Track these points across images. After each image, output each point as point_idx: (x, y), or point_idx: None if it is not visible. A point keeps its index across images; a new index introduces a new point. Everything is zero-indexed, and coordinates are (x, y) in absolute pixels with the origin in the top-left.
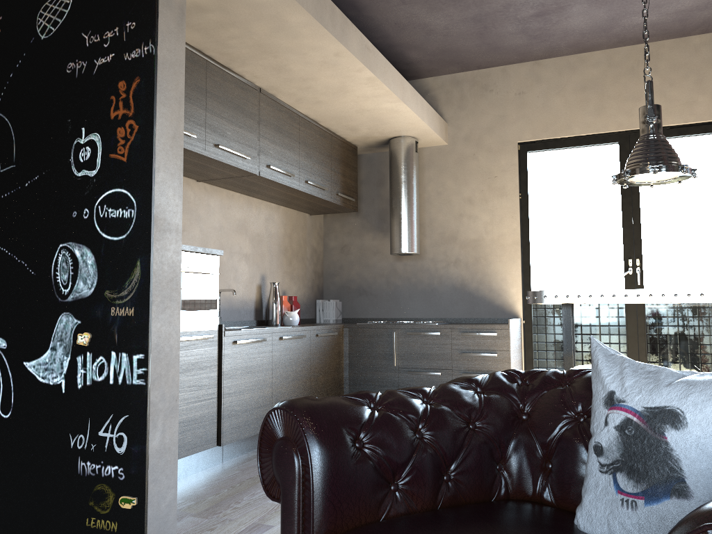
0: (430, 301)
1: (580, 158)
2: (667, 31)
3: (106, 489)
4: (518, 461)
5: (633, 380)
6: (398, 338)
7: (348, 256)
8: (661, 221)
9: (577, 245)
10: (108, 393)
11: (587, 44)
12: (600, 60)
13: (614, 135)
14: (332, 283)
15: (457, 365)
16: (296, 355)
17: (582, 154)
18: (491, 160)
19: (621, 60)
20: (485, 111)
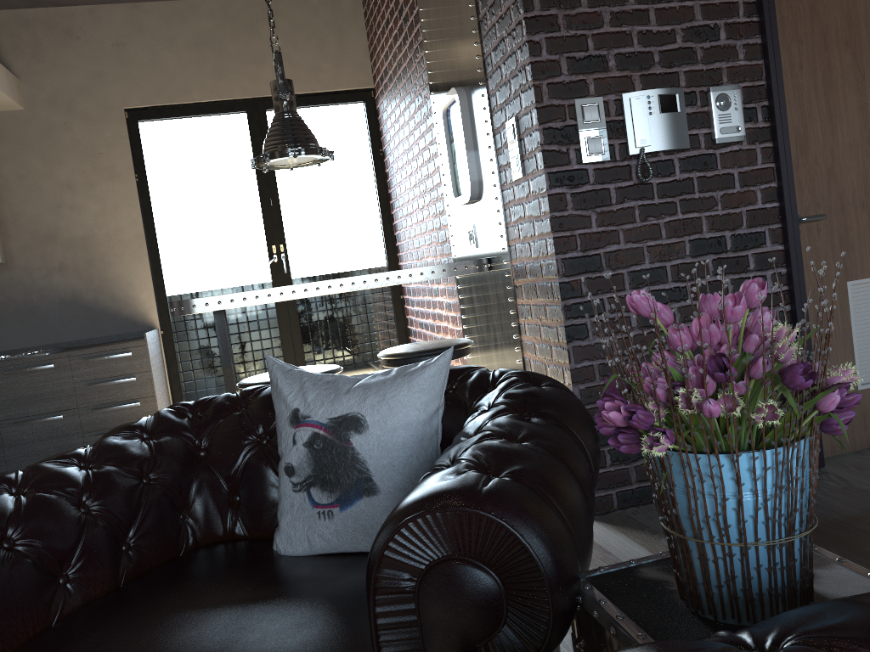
0: (31, 324)
1: (200, 124)
2: None
3: None
4: (203, 503)
5: (314, 394)
6: None
7: None
8: (297, 196)
9: (209, 229)
10: None
11: None
12: (214, 10)
13: (240, 103)
14: None
15: (84, 401)
16: None
17: (201, 119)
18: (91, 132)
19: (238, 13)
20: (74, 65)
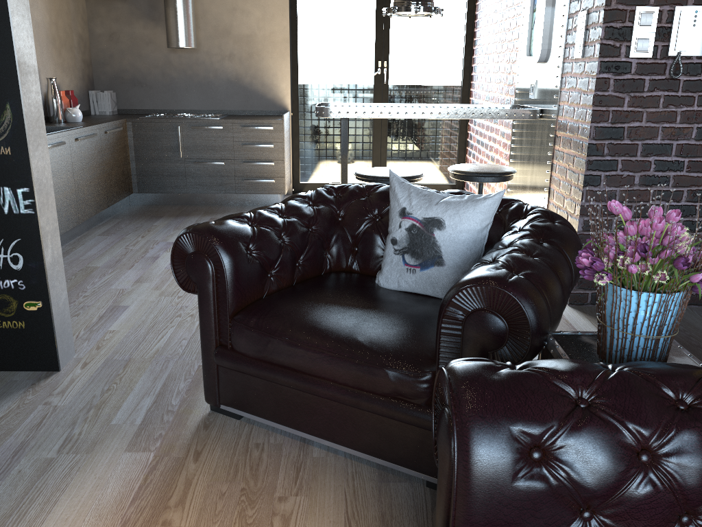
0: (207, 94)
1: None
2: None
3: (8, 298)
4: (337, 248)
5: (416, 201)
6: (183, 132)
7: (118, 45)
8: None
9: (327, 30)
10: None
11: None
12: None
13: None
14: (102, 73)
15: (238, 155)
16: (91, 154)
17: None
18: None
19: None
20: None
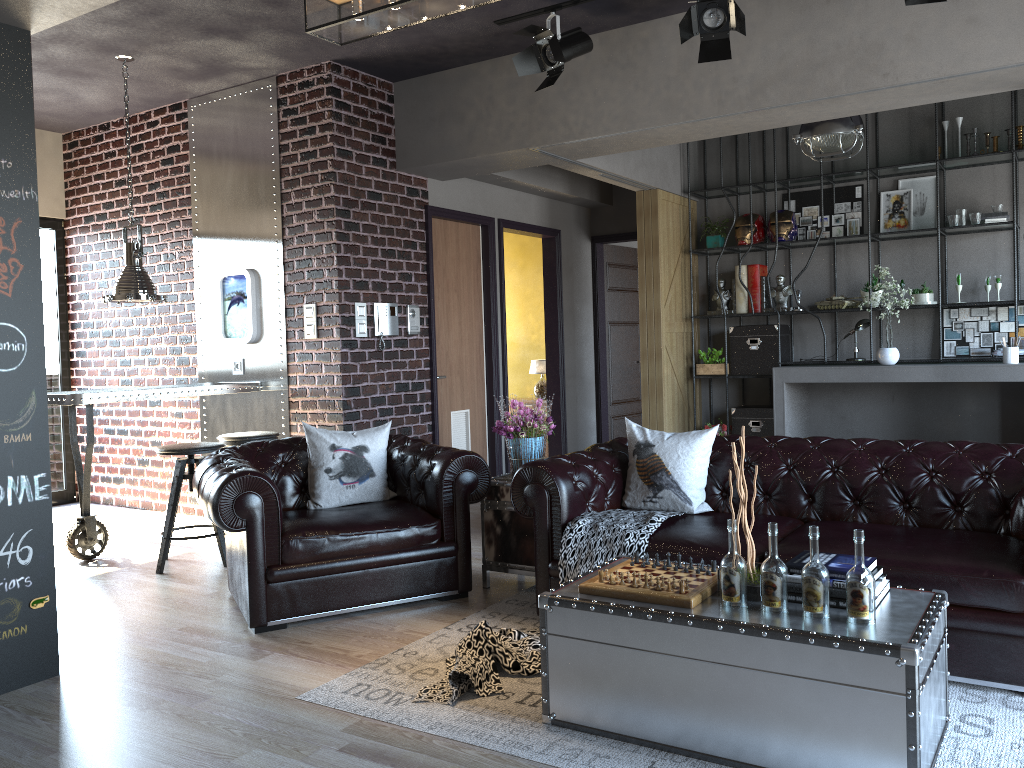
0: None
1: None
2: None
3: (12, 601)
4: None
5: (339, 437)
6: None
7: None
8: None
9: None
10: (8, 515)
11: None
12: None
13: None
14: None
15: None
16: None
17: None
18: None
19: None
20: None
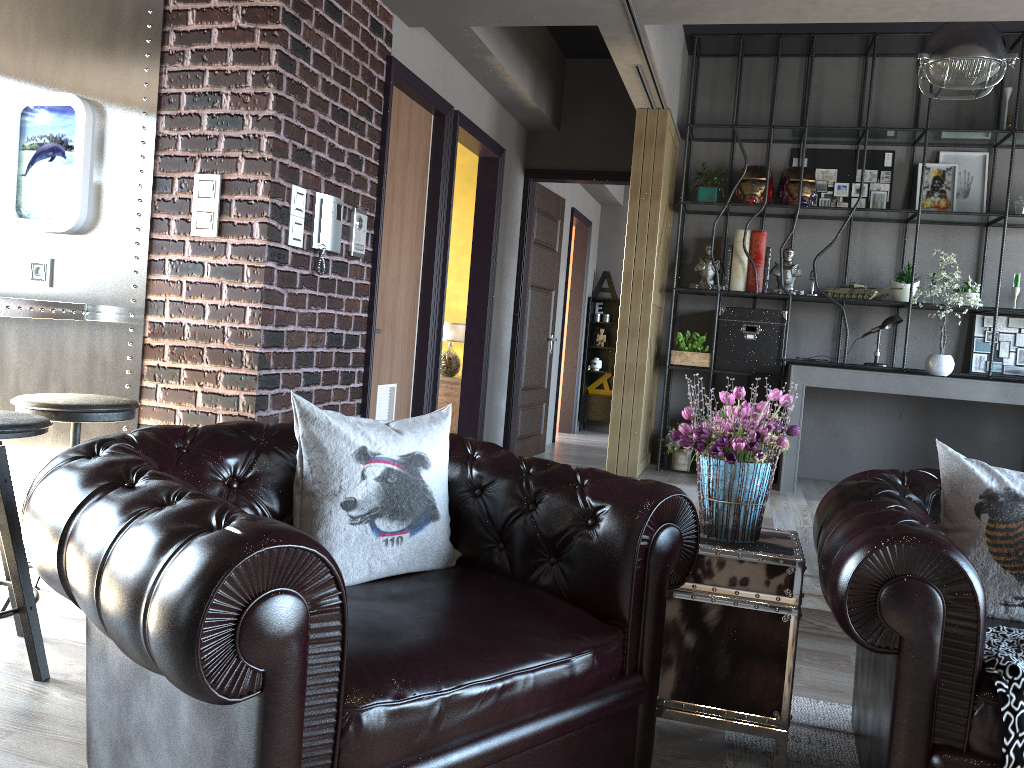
0: None
1: None
2: None
3: None
4: None
5: (373, 434)
6: None
7: None
8: None
9: None
10: None
11: None
12: None
13: None
14: None
15: None
16: None
17: None
18: None
19: None
20: None
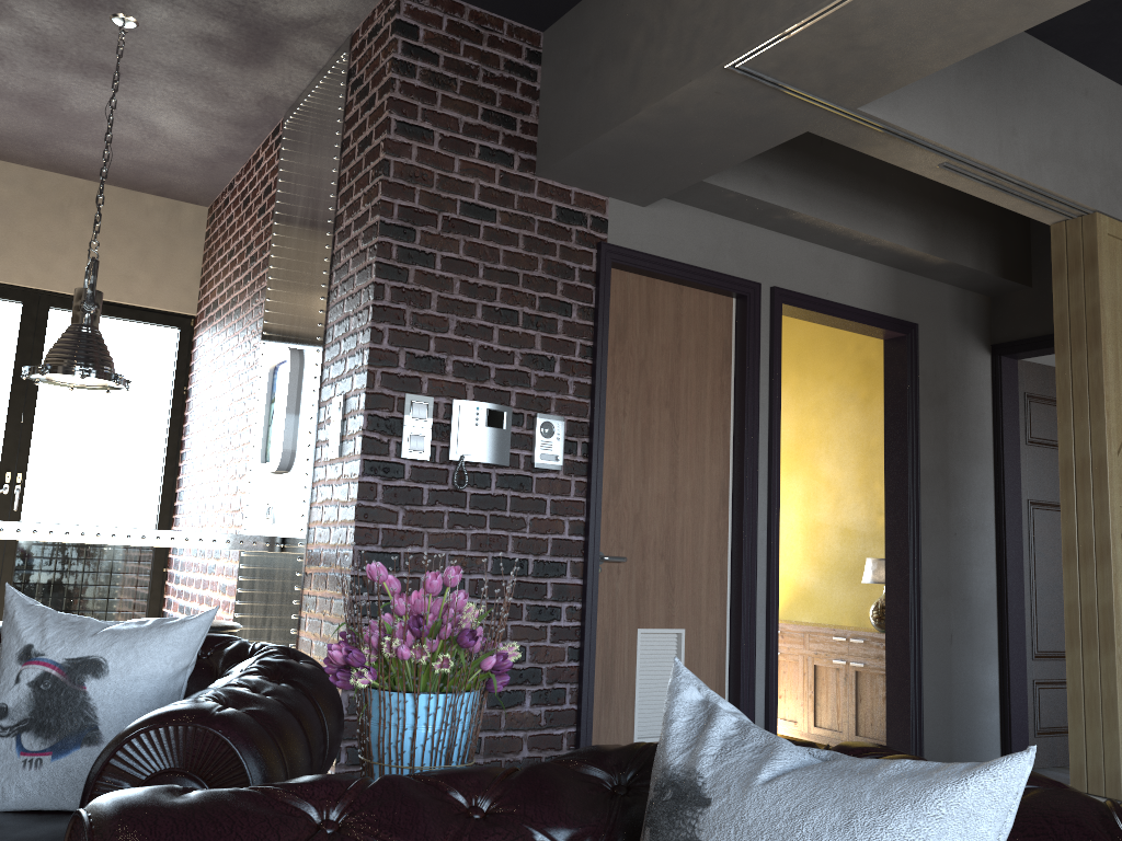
0: None
1: None
2: (118, 177)
3: None
4: None
5: (56, 632)
6: None
7: None
8: (53, 415)
9: None
10: None
11: (3, 151)
12: (18, 178)
13: (18, 291)
14: None
15: None
16: None
17: None
18: None
19: (48, 189)
20: None
